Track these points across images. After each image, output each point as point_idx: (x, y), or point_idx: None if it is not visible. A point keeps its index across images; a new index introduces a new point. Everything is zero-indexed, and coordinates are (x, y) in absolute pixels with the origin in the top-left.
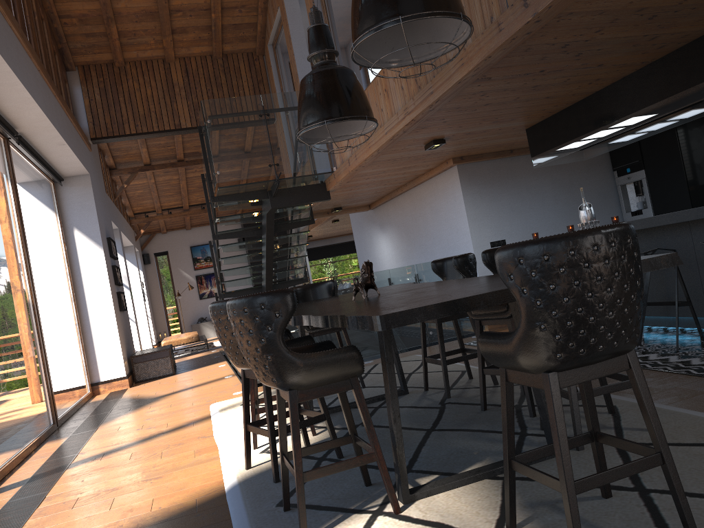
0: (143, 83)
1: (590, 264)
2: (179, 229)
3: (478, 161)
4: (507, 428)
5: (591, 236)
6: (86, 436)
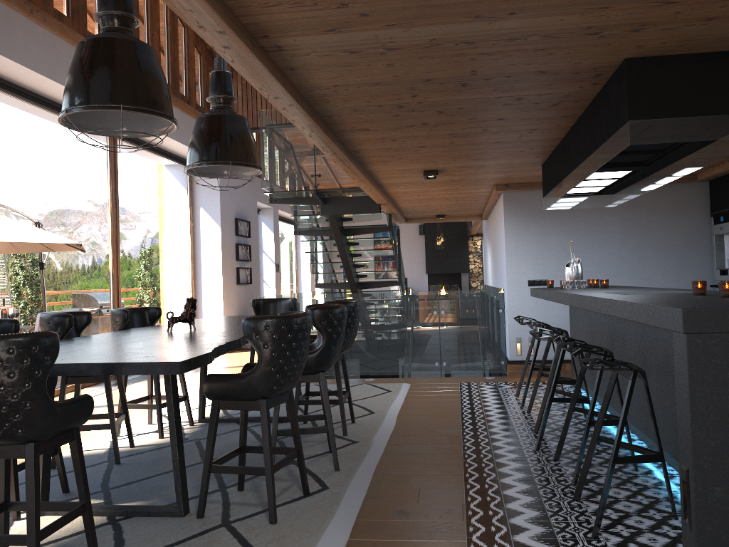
0: None
1: None
2: None
3: (530, 190)
4: None
5: None
6: None
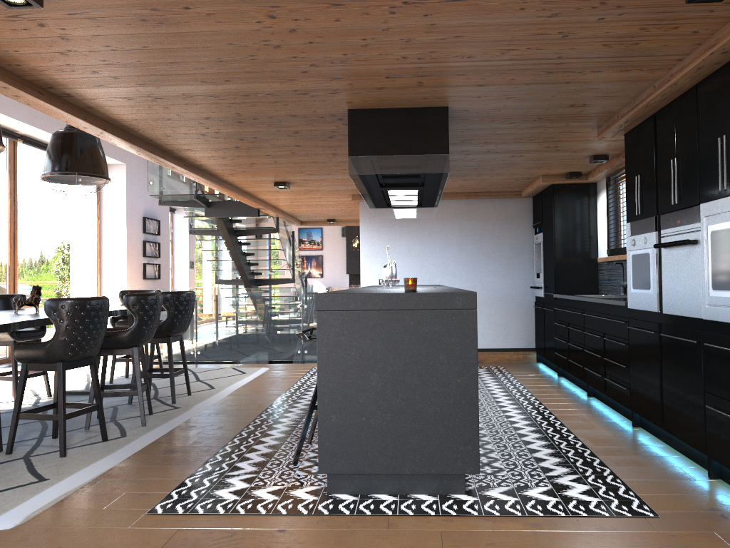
0: None
1: None
2: None
3: None
4: None
5: None
6: None
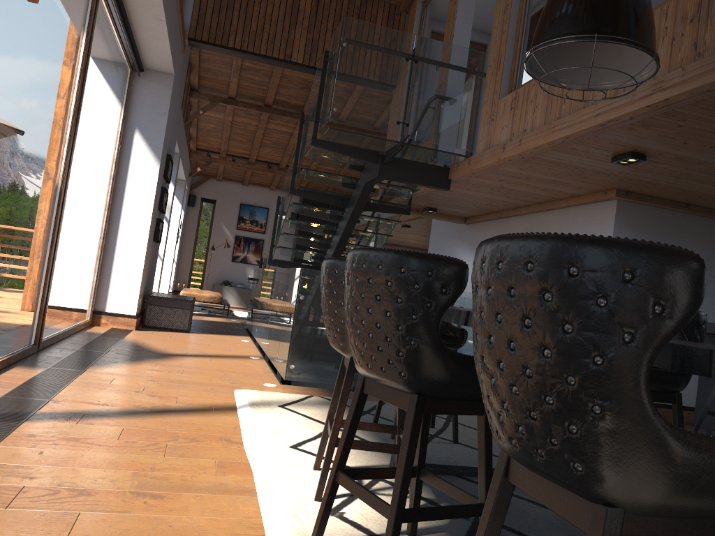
0: None
1: None
2: (235, 181)
3: (643, 204)
4: None
5: None
6: (69, 376)
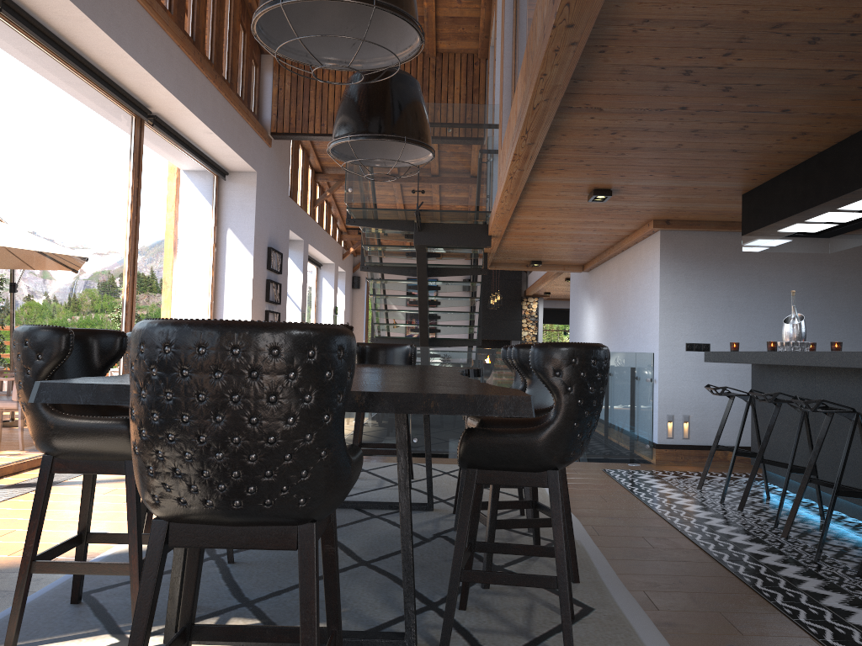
0: (339, 77)
1: (190, 373)
2: None
3: (694, 231)
4: (184, 583)
5: (200, 330)
6: None
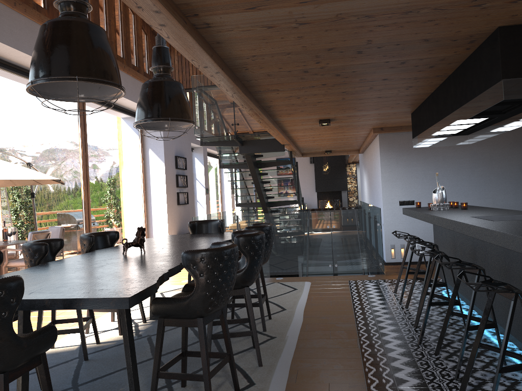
0: None
1: None
2: None
3: (399, 132)
4: None
5: None
6: None
